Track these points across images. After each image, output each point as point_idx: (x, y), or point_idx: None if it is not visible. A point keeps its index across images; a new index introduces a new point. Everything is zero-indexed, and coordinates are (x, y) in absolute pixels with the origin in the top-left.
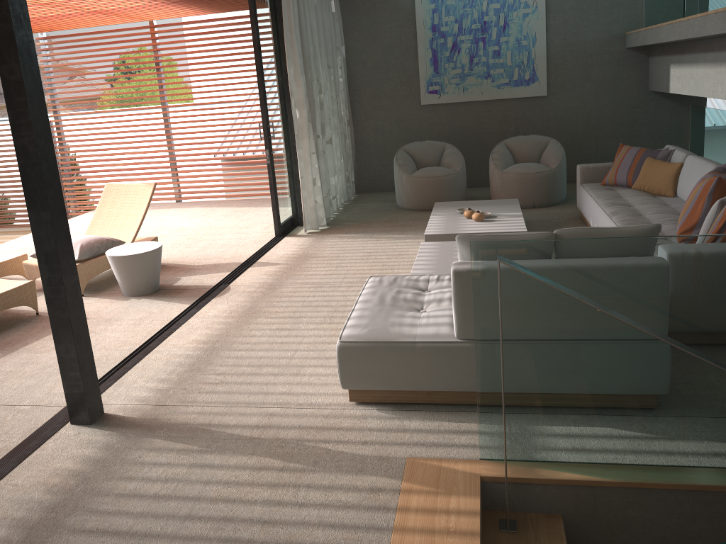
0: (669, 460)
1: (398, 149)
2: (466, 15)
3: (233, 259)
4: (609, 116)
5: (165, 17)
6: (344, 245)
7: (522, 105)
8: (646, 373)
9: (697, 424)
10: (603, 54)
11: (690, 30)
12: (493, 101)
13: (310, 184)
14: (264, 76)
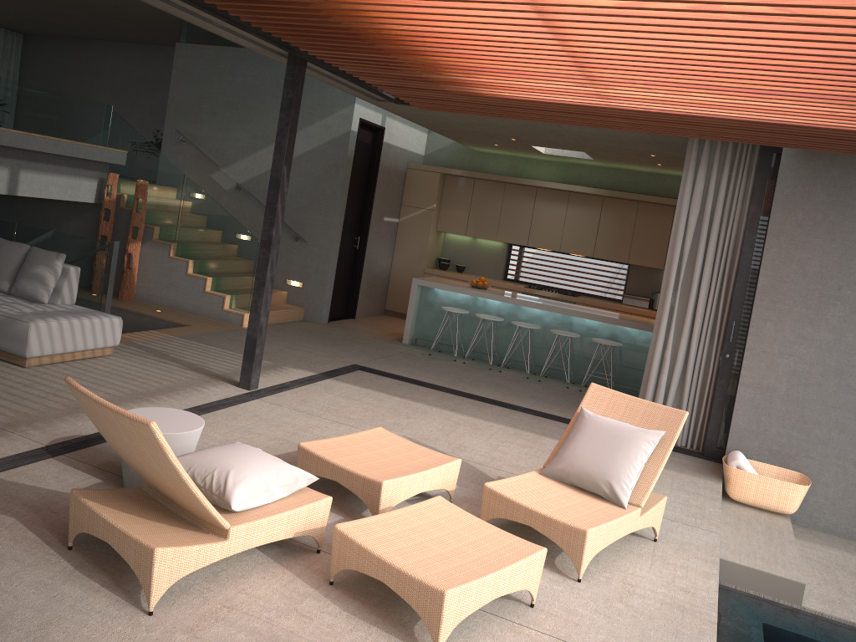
0: None
1: None
2: None
3: None
4: None
5: None
6: None
7: None
8: None
9: None
10: None
11: None
12: None
13: None
14: None
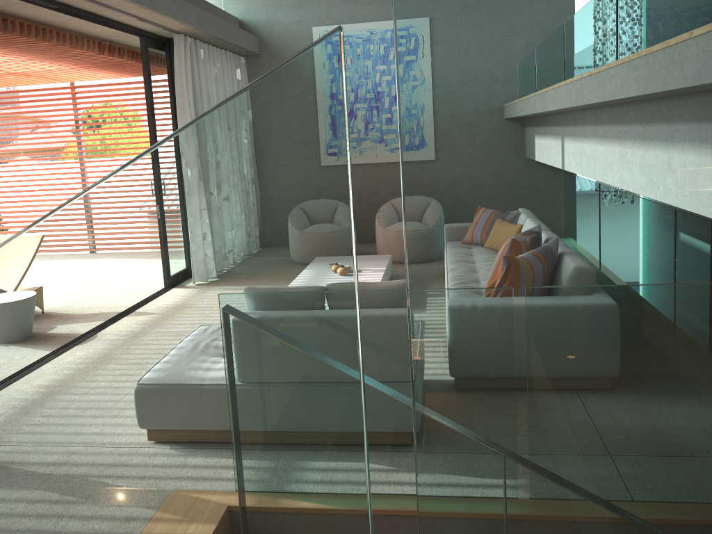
0: (393, 489)
1: None
2: (361, 86)
3: None
4: None
5: (84, 79)
6: None
7: None
8: (369, 410)
9: (413, 456)
10: None
11: None
12: (387, 164)
13: None
14: (158, 137)
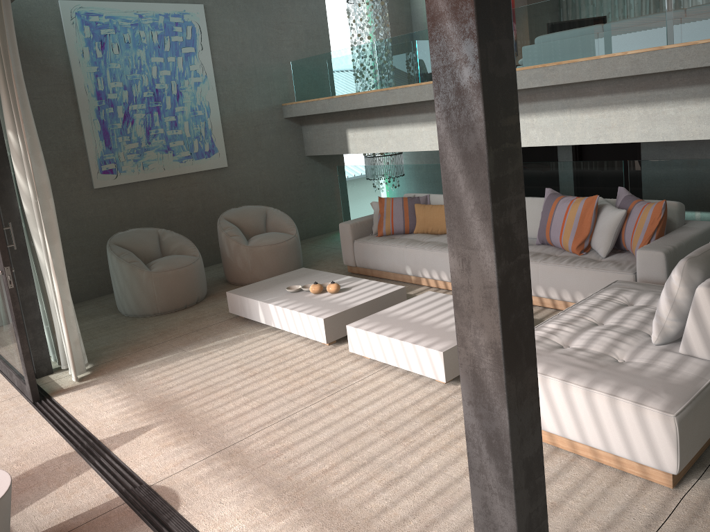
0: None
1: (108, 244)
2: (135, 82)
3: (37, 457)
4: (281, 182)
5: None
6: (181, 372)
7: (206, 179)
8: None
9: None
10: (268, 123)
11: (426, 93)
12: (176, 177)
13: (72, 307)
14: None
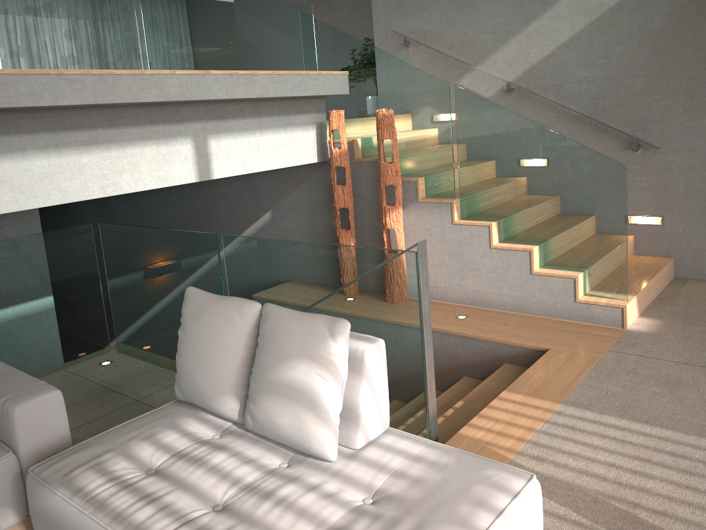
0: None
1: None
2: None
3: None
4: None
5: None
6: None
7: None
8: None
9: None
10: None
11: None
12: None
13: None
14: None
